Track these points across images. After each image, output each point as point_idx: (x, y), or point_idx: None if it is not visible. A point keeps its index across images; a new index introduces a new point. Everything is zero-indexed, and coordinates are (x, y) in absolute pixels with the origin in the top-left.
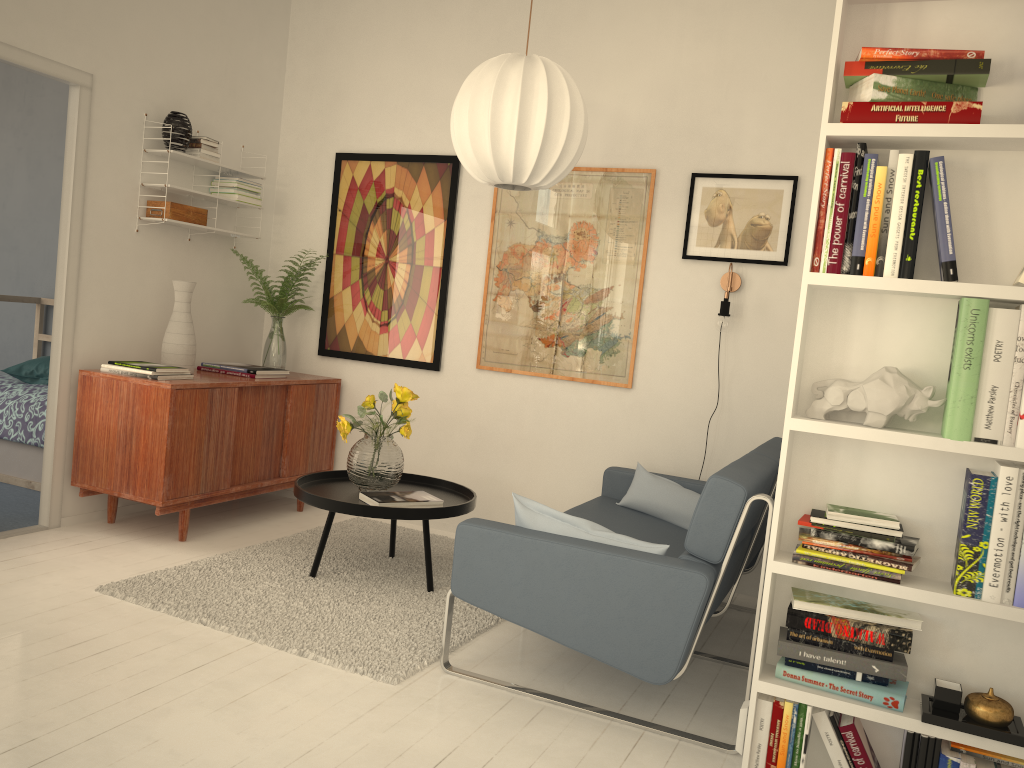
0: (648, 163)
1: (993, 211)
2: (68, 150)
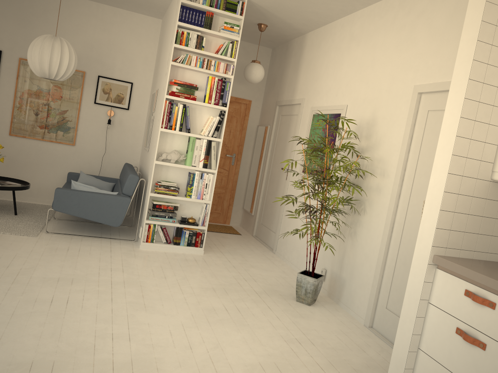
0: (82, 69)
1: (196, 118)
2: None
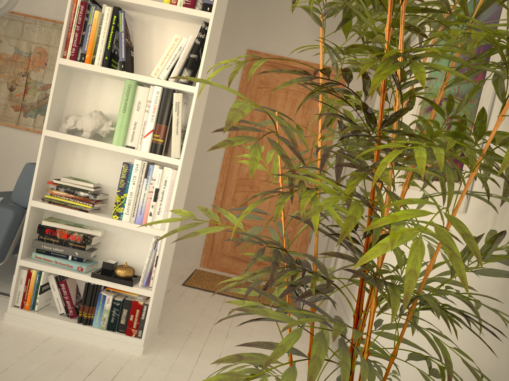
0: None
1: (152, 44)
2: None
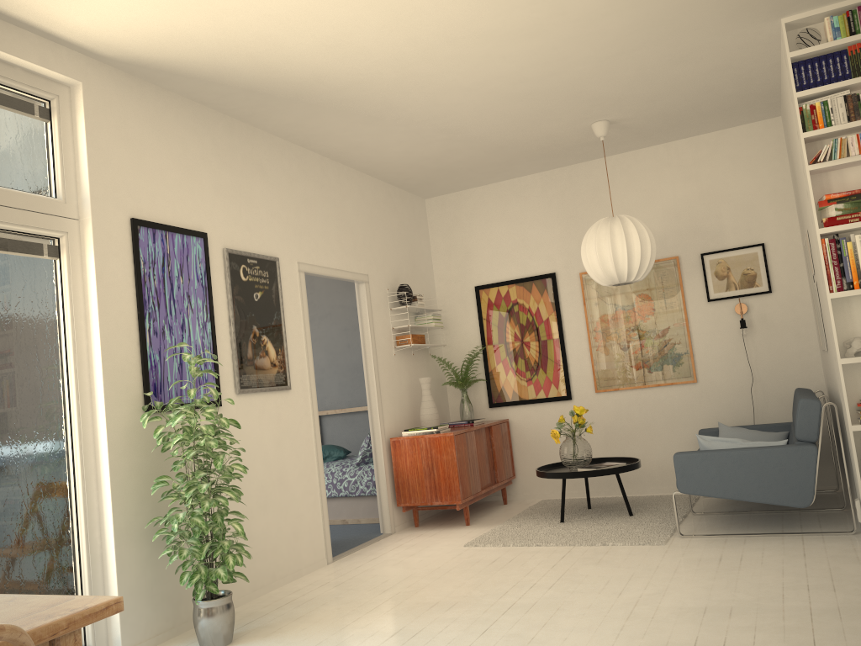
0: (672, 253)
1: None
2: (363, 317)
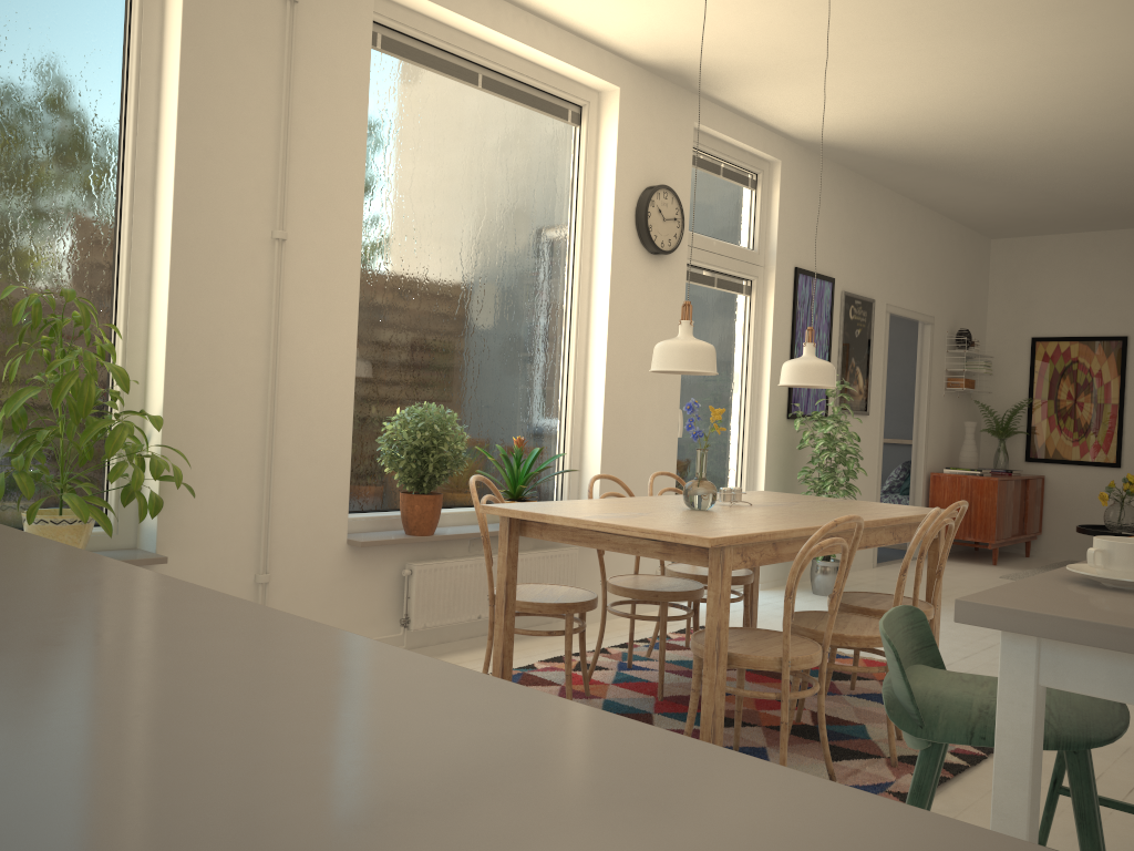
0: None
1: None
2: (923, 357)
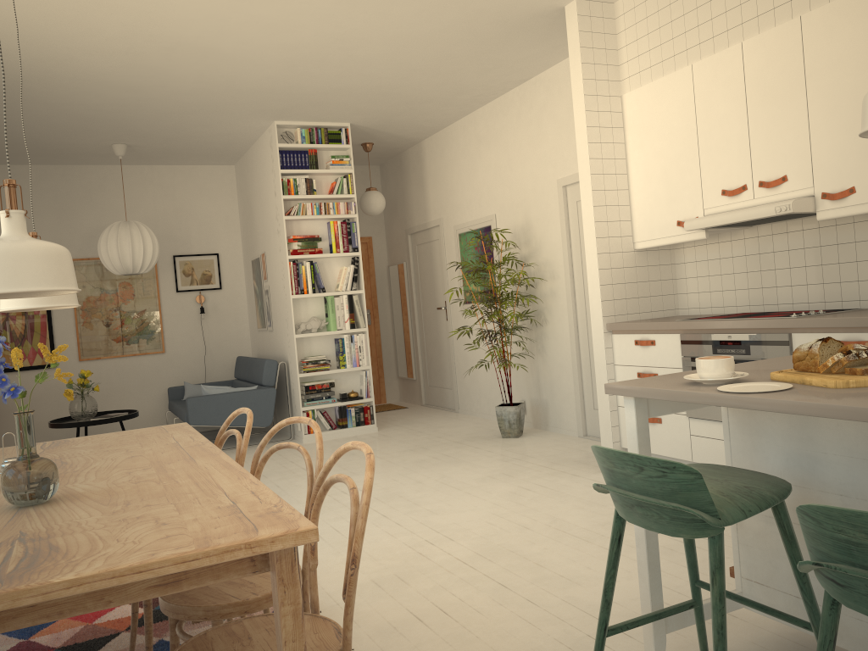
0: None
1: (326, 273)
2: None
